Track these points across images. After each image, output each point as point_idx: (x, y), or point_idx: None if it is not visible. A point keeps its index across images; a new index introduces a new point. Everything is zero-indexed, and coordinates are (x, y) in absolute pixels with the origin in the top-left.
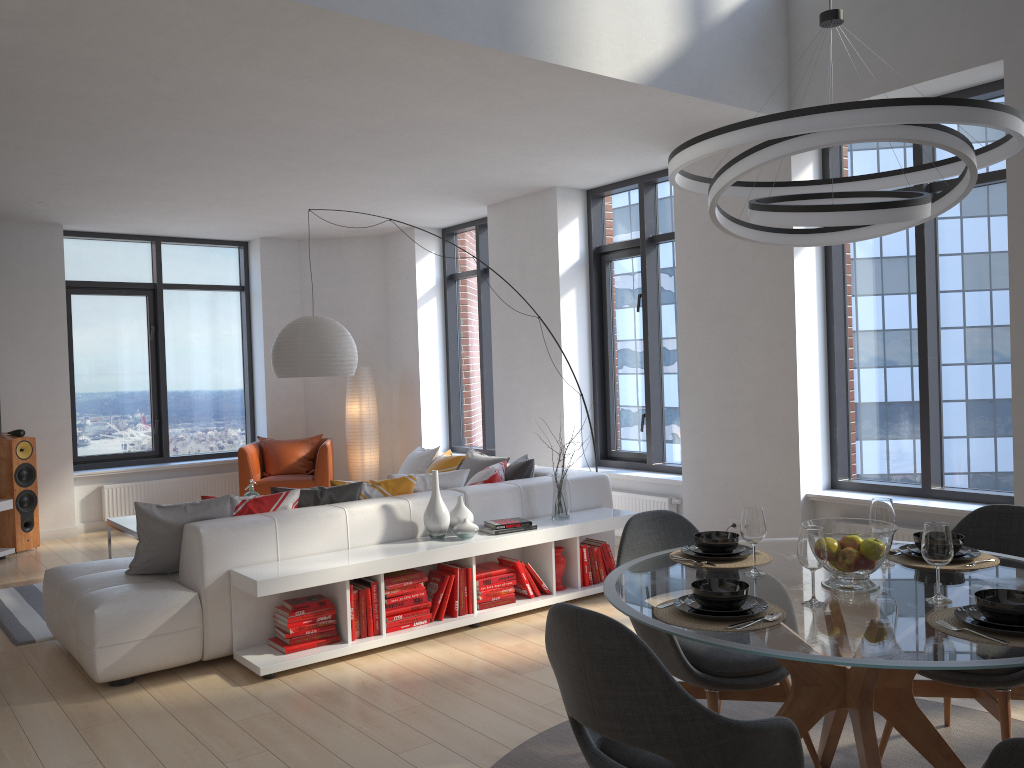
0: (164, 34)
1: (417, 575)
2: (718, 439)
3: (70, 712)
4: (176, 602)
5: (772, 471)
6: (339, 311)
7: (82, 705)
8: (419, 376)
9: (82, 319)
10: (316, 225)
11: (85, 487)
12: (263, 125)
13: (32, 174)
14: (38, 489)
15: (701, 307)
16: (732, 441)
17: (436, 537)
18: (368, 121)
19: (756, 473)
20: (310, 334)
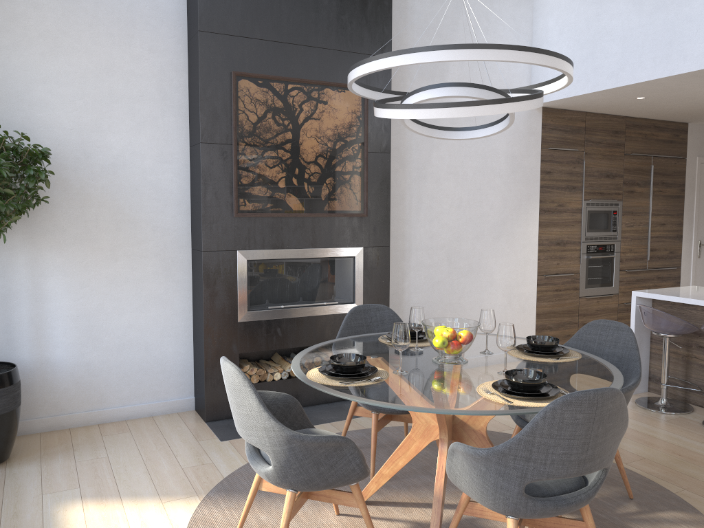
0: None
1: None
2: None
3: None
4: None
5: None
6: None
7: None
8: None
9: None
10: None
11: None
12: None
13: None
14: None
15: None
16: None
17: None
18: None
19: None
20: None
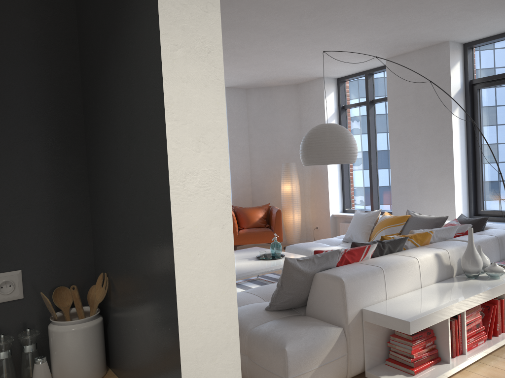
0: None
1: (477, 307)
2: None
3: None
4: (332, 337)
5: None
6: (271, 130)
7: None
8: (327, 167)
9: None
10: (267, 77)
11: None
12: None
13: None
14: None
15: None
16: None
17: (474, 277)
18: None
19: None
20: (334, 135)
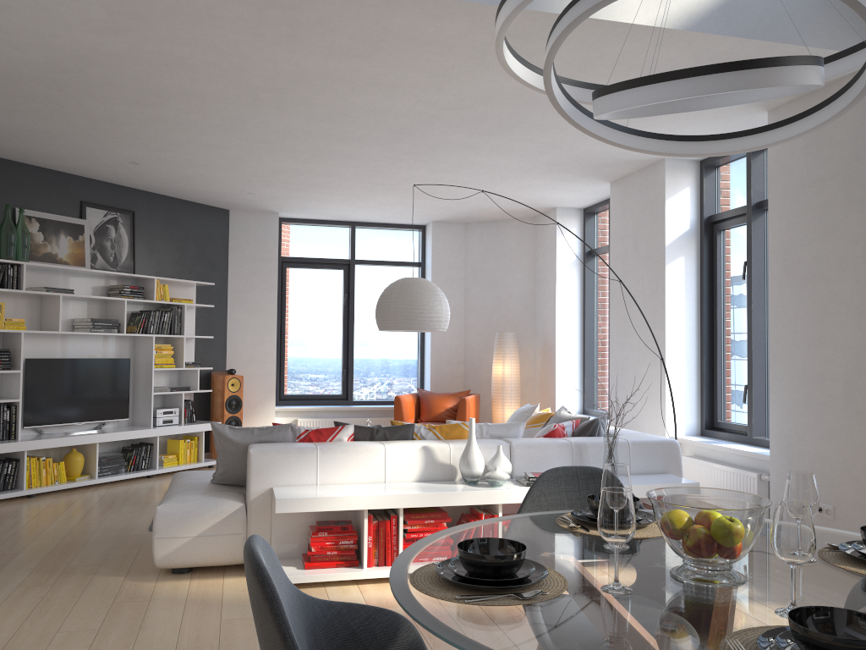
0: (216, 26)
1: (439, 515)
2: (806, 413)
3: (124, 588)
4: (224, 509)
5: (861, 452)
6: (495, 284)
7: (137, 584)
8: (555, 342)
9: (294, 287)
10: (469, 208)
11: (285, 419)
12: (355, 110)
13: (225, 168)
14: (249, 417)
15: (792, 270)
16: (820, 416)
17: (468, 481)
18: (438, 98)
19: (844, 453)
20: (403, 292)
